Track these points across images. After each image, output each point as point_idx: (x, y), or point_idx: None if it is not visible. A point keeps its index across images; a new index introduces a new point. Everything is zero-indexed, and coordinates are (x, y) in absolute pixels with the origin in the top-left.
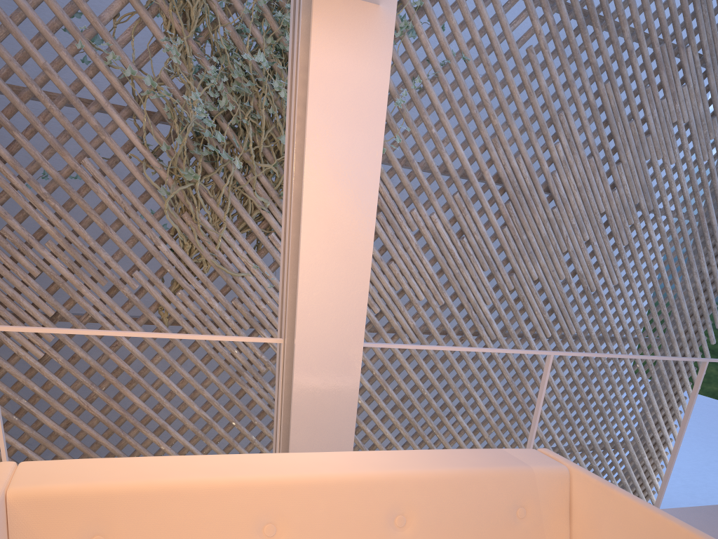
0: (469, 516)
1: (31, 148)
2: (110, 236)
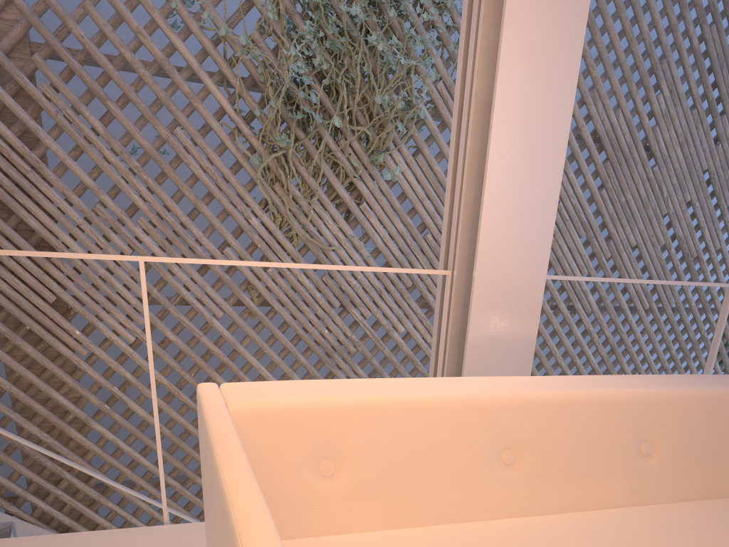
0: (720, 444)
1: (124, 118)
2: (201, 210)
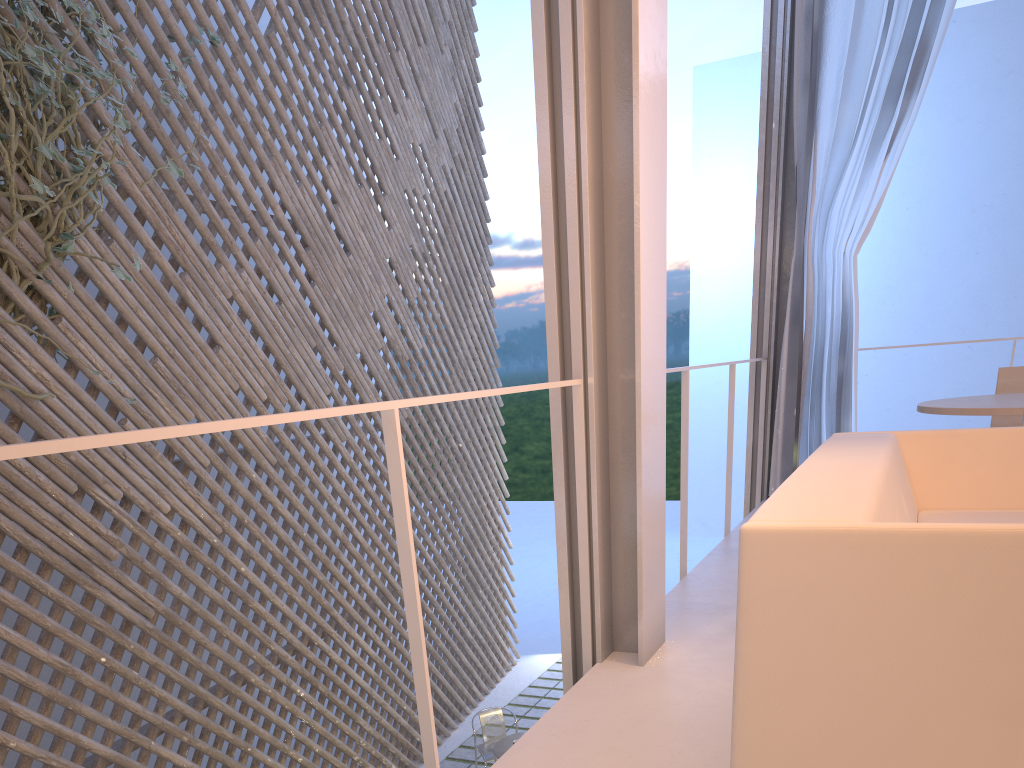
0: (905, 488)
1: None
2: None
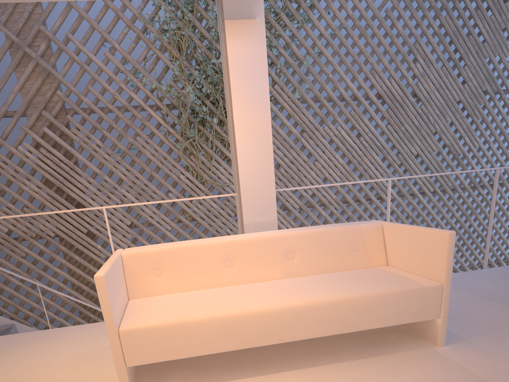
0: (327, 251)
1: (111, 137)
2: (154, 176)
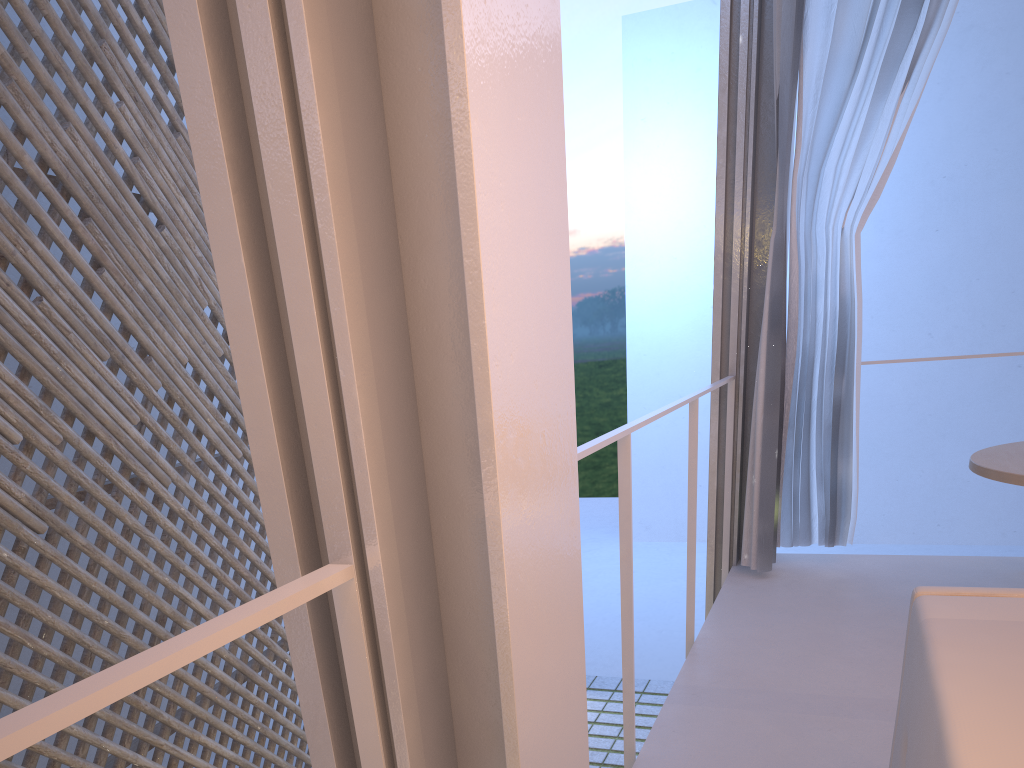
0: None
1: None
2: None
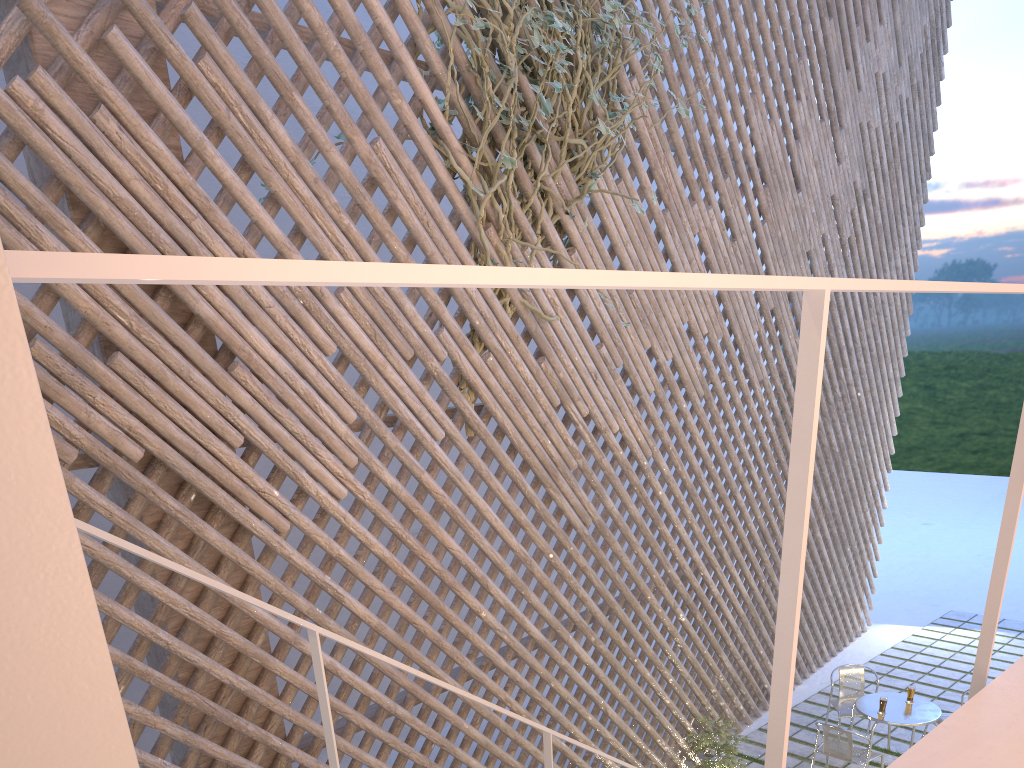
0: None
1: (317, 123)
2: None
